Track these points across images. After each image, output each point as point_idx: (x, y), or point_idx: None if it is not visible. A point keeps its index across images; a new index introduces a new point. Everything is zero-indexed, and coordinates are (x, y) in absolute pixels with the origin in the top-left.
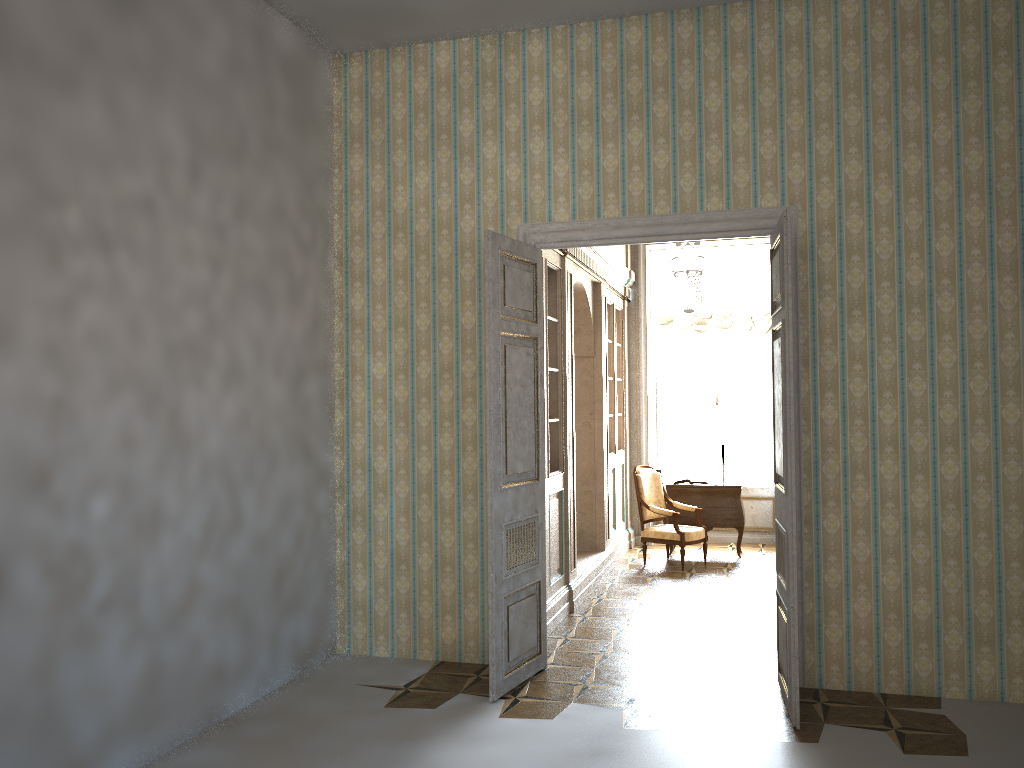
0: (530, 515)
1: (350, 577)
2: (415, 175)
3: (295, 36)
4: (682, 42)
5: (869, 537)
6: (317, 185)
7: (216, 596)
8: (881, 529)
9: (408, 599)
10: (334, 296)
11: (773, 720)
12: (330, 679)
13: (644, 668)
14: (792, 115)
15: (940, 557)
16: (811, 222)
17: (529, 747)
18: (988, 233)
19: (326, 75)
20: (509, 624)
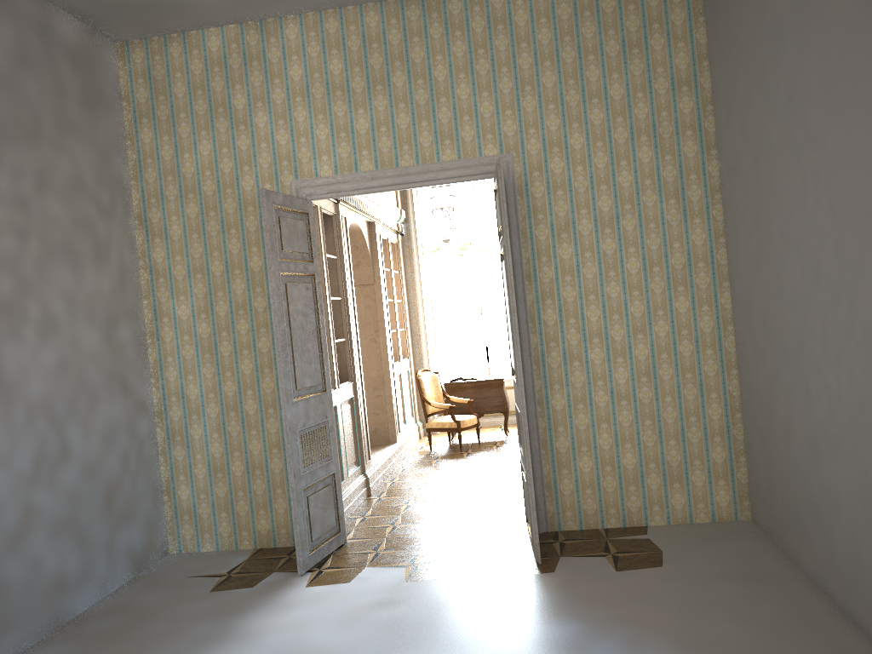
0: (321, 420)
1: (175, 488)
2: (199, 144)
3: (78, 28)
4: (412, 23)
5: (587, 410)
6: (112, 157)
7: (51, 518)
8: (595, 402)
9: (226, 501)
10: (138, 252)
11: (522, 559)
12: (163, 575)
13: (425, 533)
14: (503, 80)
15: (639, 419)
16: (524, 166)
17: (329, 607)
18: (656, 167)
19: (111, 61)
20: (310, 511)
